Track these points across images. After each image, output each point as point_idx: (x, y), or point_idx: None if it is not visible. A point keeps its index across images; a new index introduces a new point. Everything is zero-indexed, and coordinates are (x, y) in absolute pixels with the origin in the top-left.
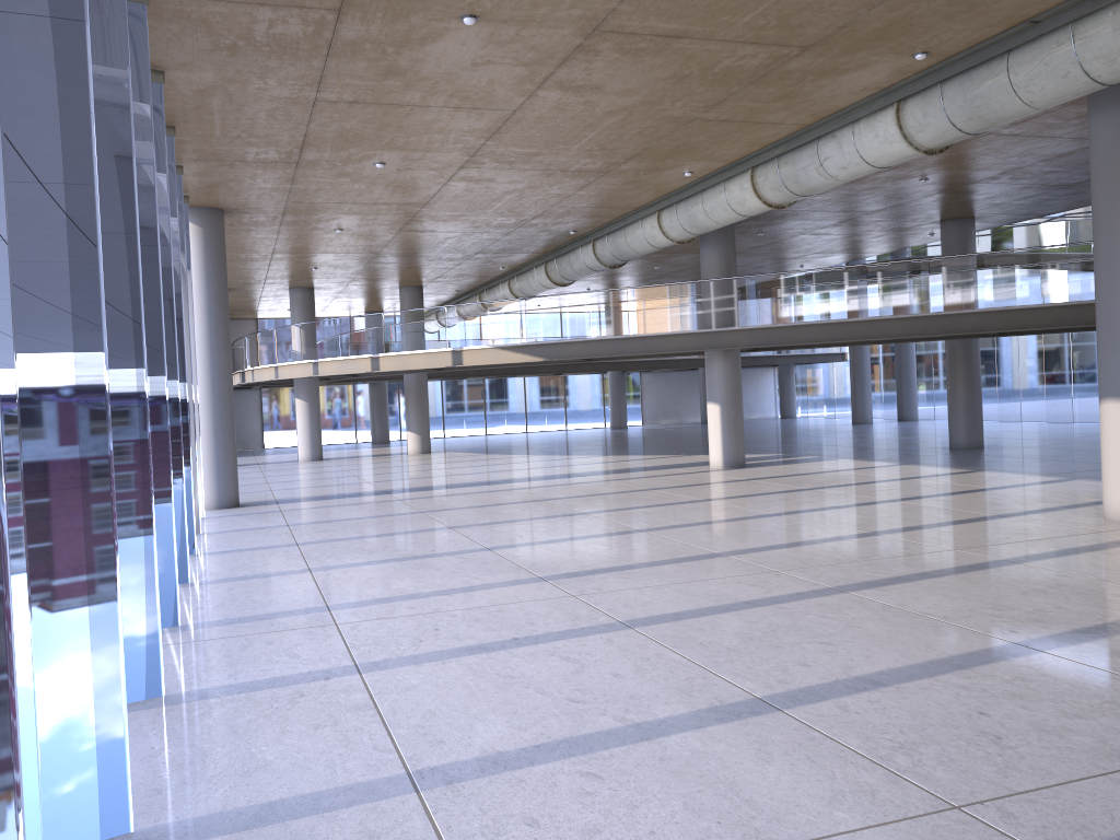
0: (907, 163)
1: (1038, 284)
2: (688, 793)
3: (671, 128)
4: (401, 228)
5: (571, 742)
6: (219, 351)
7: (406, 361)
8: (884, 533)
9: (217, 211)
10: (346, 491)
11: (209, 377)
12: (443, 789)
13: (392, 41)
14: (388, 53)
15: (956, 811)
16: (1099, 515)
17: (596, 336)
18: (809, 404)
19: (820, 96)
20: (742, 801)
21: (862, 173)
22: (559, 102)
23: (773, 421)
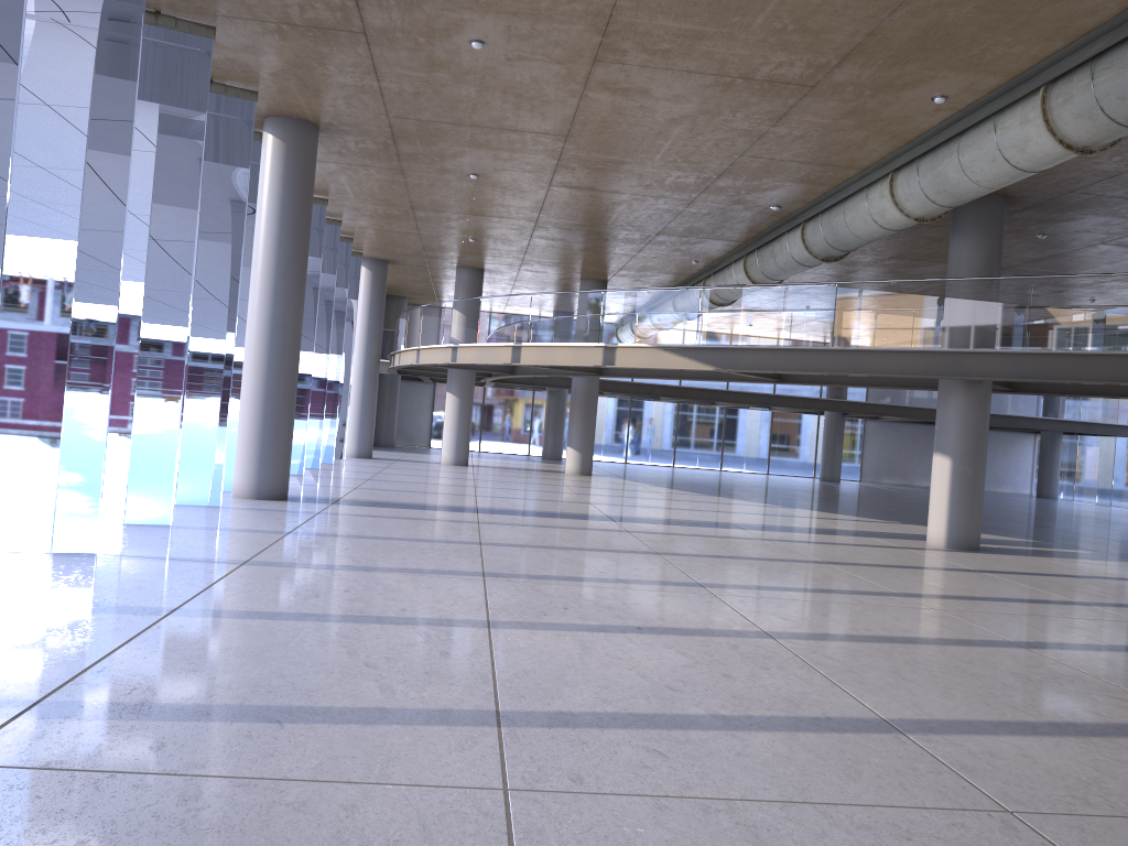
0: None
1: None
2: None
3: None
4: (551, 179)
5: None
6: (284, 300)
7: (550, 355)
8: None
9: (307, 125)
10: (433, 502)
11: (267, 331)
12: None
13: None
14: None
15: None
16: None
17: (787, 344)
18: (1074, 486)
19: None
20: None
21: None
22: None
23: (1026, 499)
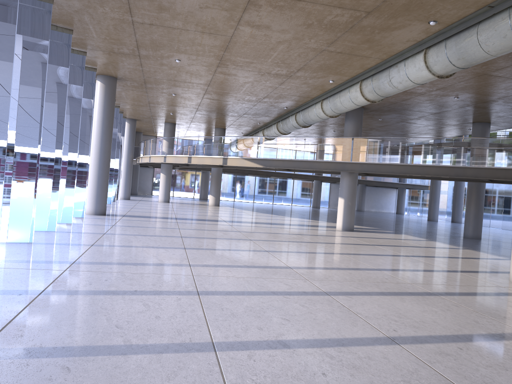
0: (444, 87)
1: (508, 157)
2: None
3: (313, 54)
4: (203, 96)
5: (84, 348)
6: (105, 142)
7: (202, 160)
8: (384, 270)
9: (113, 78)
10: (159, 216)
11: (99, 154)
12: None
13: None
14: None
15: None
16: (508, 278)
17: (288, 158)
18: (416, 209)
19: (386, 43)
20: None
21: (409, 86)
22: (251, 33)
23: (391, 214)
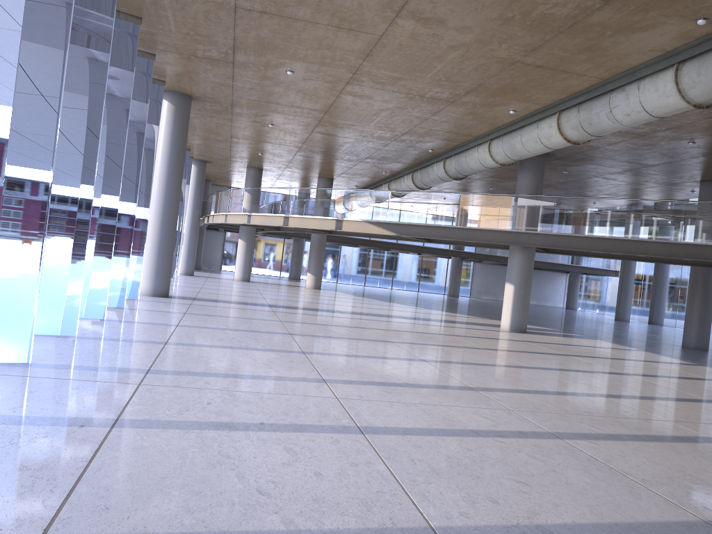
0: (680, 126)
1: None
2: None
3: (498, 68)
4: (313, 129)
5: None
6: (171, 190)
7: (305, 222)
8: (612, 396)
9: (186, 97)
10: (244, 300)
11: (162, 207)
12: None
13: None
14: None
15: None
16: None
17: (434, 223)
18: (589, 303)
19: (616, 53)
20: None
21: (641, 120)
22: (413, 32)
23: (560, 309)
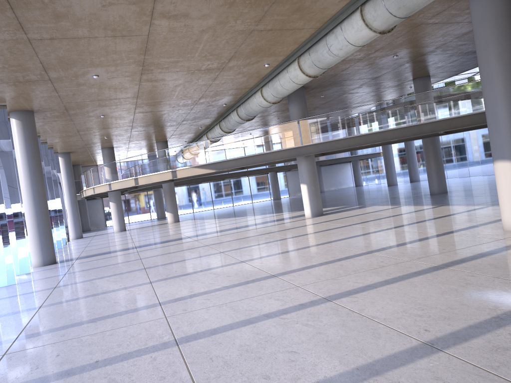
0: (383, 47)
1: (461, 104)
2: None
3: (242, 38)
4: (134, 111)
5: None
6: (36, 184)
7: (150, 178)
8: (374, 251)
9: (28, 112)
10: (117, 248)
11: (32, 198)
12: None
13: None
14: (47, 3)
15: None
16: (500, 228)
17: (240, 156)
18: (372, 178)
19: (317, 8)
20: None
21: (351, 51)
22: (169, 27)
23: (351, 188)
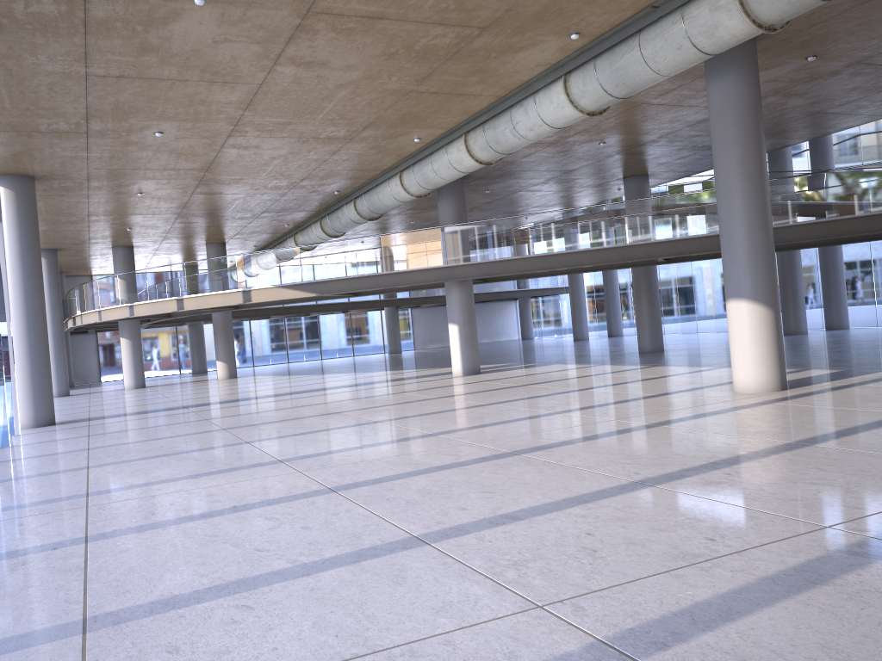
0: (586, 129)
1: (690, 220)
2: (321, 614)
3: (393, 99)
4: (193, 191)
5: (241, 582)
6: (33, 295)
7: (205, 301)
8: (566, 412)
9: (27, 178)
10: (152, 408)
11: (24, 317)
12: (108, 629)
13: (138, 20)
14: (138, 31)
15: (538, 609)
16: (731, 390)
17: (357, 274)
18: (547, 329)
19: (505, 71)
20: (364, 616)
21: (545, 133)
22: (295, 76)
23: (515, 342)
